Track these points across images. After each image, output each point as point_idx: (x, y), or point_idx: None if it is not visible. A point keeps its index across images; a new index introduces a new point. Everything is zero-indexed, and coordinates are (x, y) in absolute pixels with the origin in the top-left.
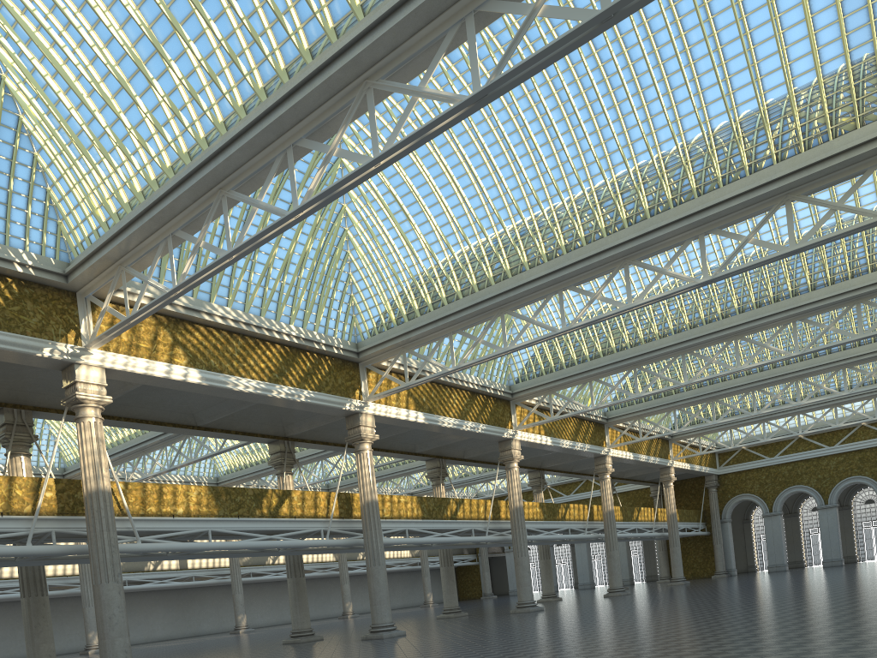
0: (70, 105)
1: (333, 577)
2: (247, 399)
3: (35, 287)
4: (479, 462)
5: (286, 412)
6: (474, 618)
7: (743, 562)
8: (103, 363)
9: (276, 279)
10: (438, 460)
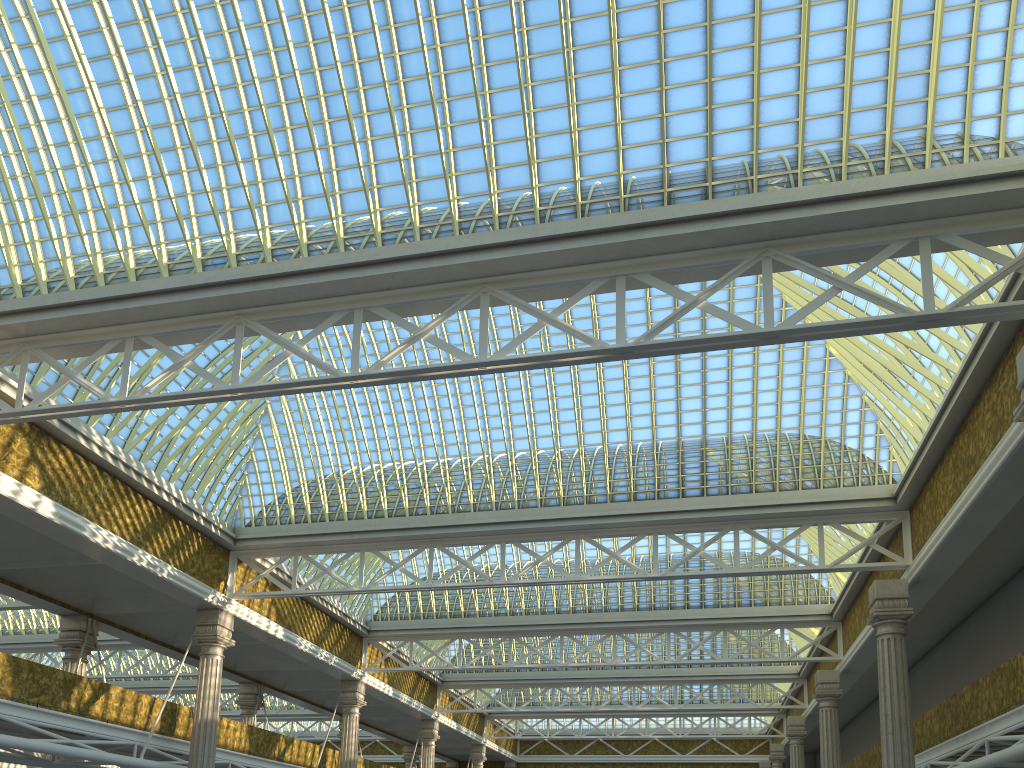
0: (51, 142)
1: None
2: (93, 555)
3: None
4: (297, 697)
5: (111, 583)
6: None
7: None
8: None
9: (176, 427)
10: (256, 685)
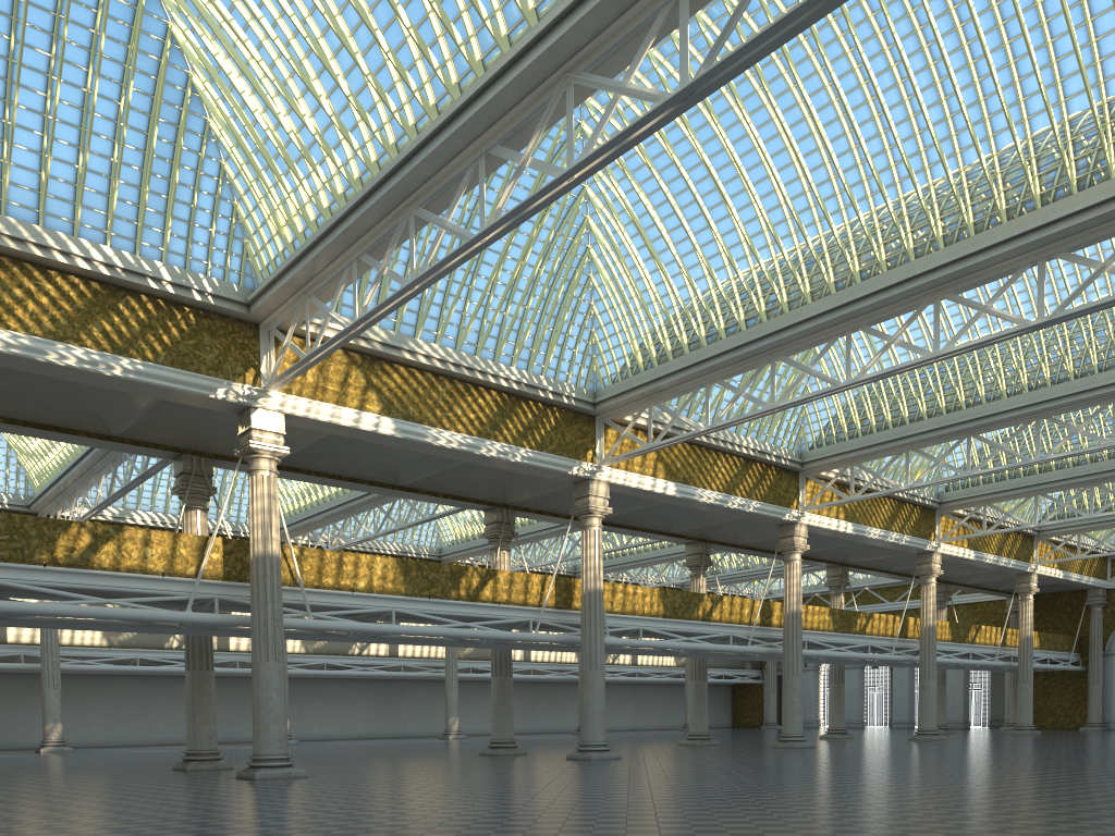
0: (255, 107)
1: (572, 683)
2: (450, 456)
3: (214, 318)
4: (757, 550)
5: (505, 474)
6: (721, 748)
7: None
8: (282, 408)
9: (495, 310)
10: (700, 544)
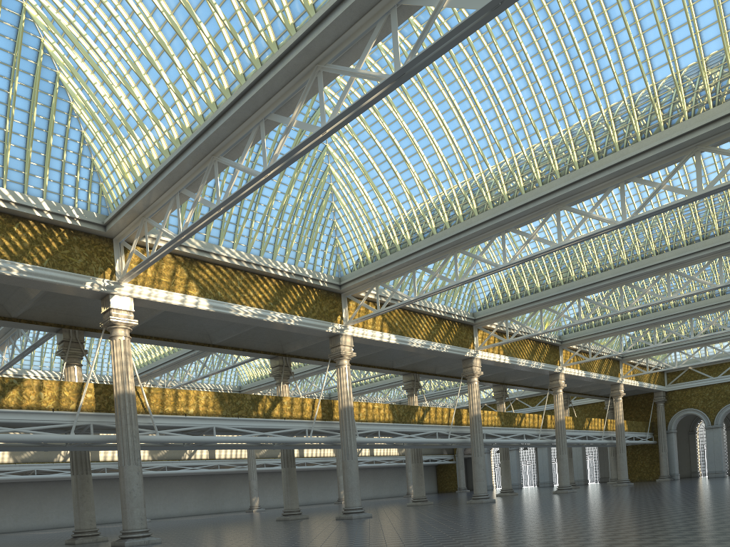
0: (104, 93)
1: (332, 470)
2: (247, 323)
3: (81, 235)
4: (448, 377)
5: (283, 333)
6: (435, 506)
7: (687, 468)
8: (131, 294)
9: (272, 226)
10: (412, 374)
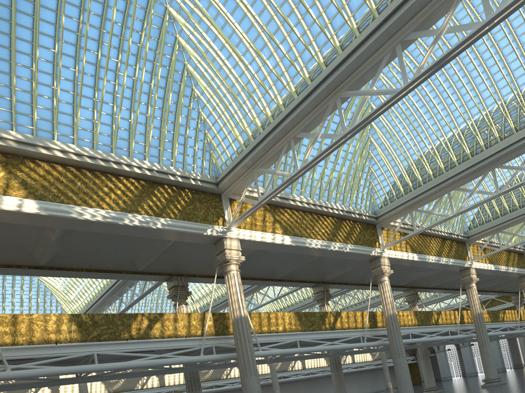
0: (230, 67)
1: (327, 376)
2: (314, 254)
3: (200, 193)
4: (437, 289)
5: (327, 264)
6: (454, 392)
7: None
8: (238, 236)
9: (329, 174)
10: (412, 289)
